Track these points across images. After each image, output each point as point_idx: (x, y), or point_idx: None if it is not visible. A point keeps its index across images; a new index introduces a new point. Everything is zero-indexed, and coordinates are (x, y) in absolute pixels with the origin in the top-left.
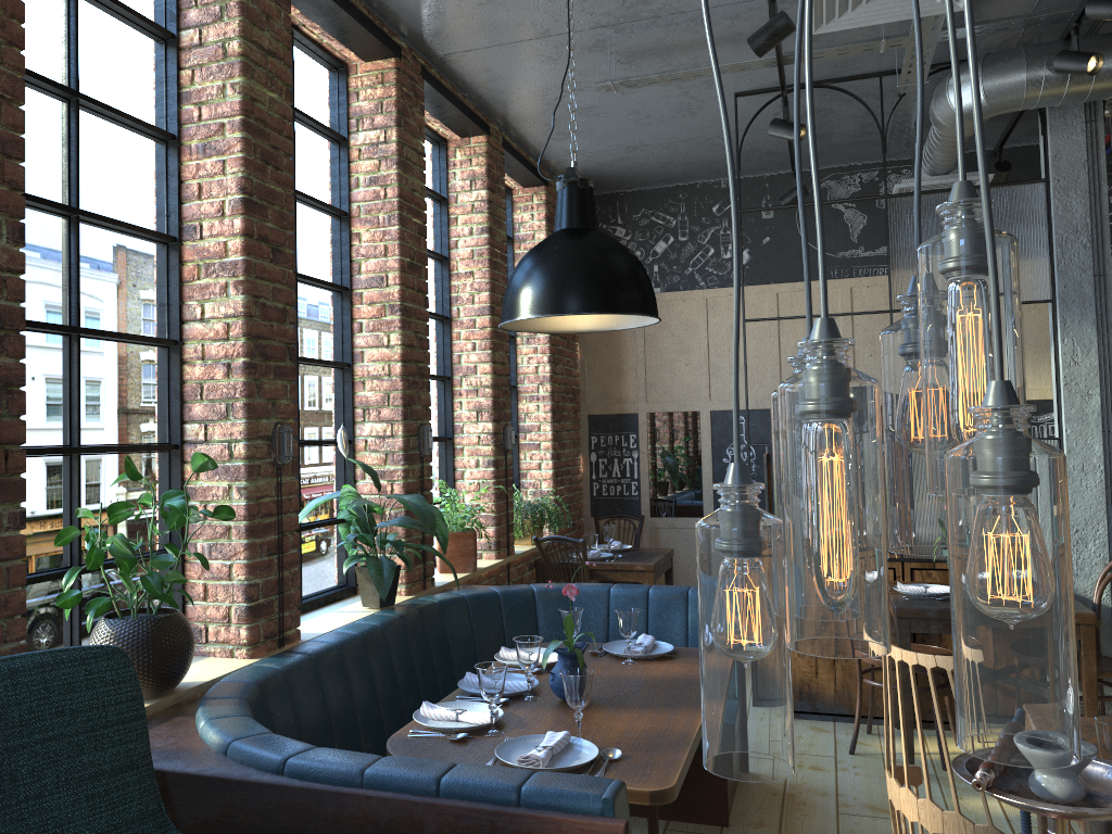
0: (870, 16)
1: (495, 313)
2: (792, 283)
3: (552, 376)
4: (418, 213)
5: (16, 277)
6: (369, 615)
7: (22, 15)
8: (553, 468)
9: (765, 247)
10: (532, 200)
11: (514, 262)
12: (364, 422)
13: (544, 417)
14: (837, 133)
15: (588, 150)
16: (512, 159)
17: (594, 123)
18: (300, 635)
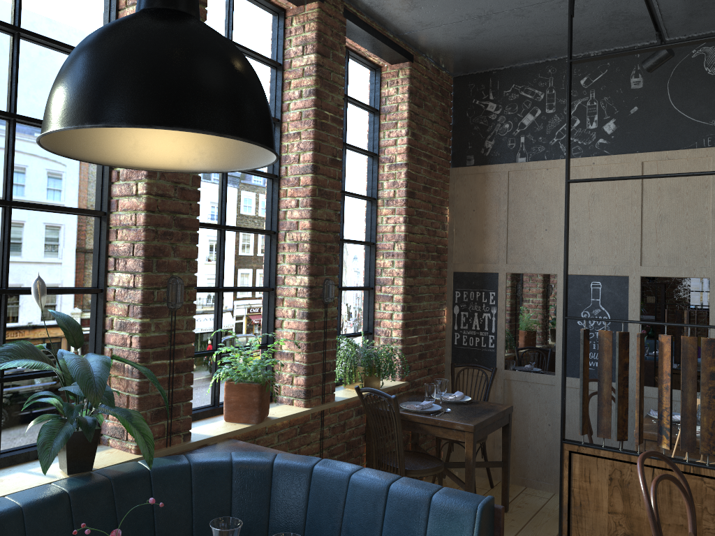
0: None
1: (319, 172)
2: (659, 152)
3: (406, 235)
4: None
5: None
6: (44, 484)
7: None
8: (402, 319)
9: (632, 116)
10: (398, 75)
11: (379, 132)
12: (115, 272)
13: (397, 272)
14: None
15: (441, 22)
16: (360, 30)
17: None
18: None
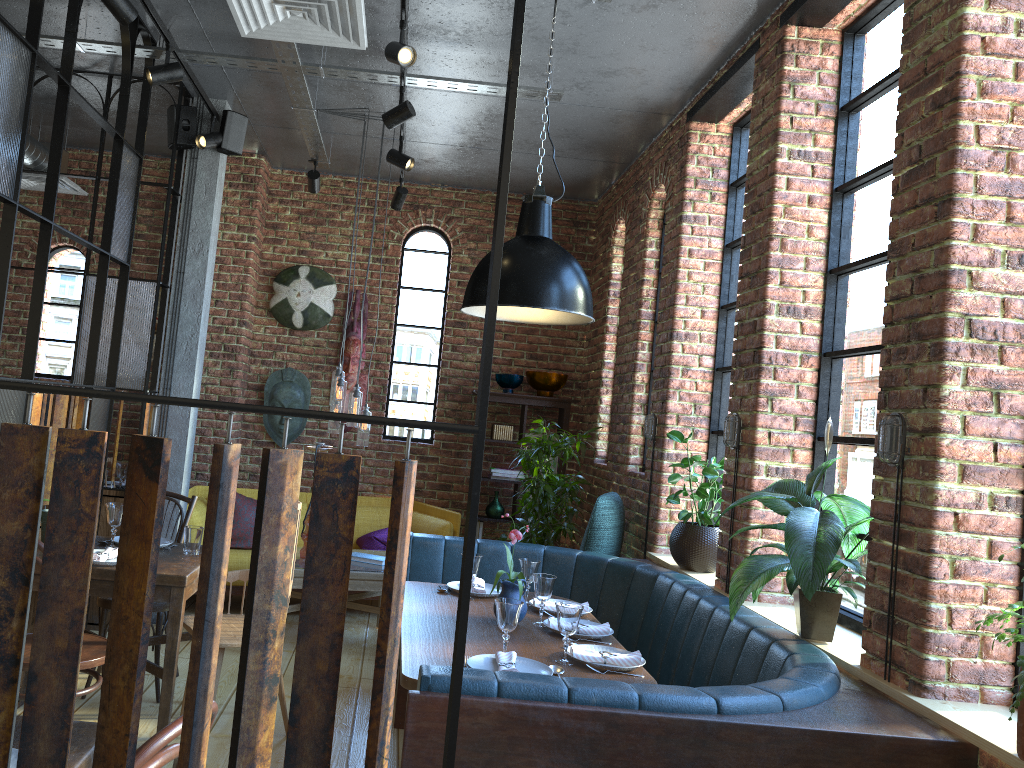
0: None
1: None
2: None
3: None
4: (934, 78)
5: (670, 354)
6: (784, 628)
7: (678, 243)
8: None
9: None
10: None
11: None
12: None
13: None
14: None
15: None
16: None
17: None
18: None
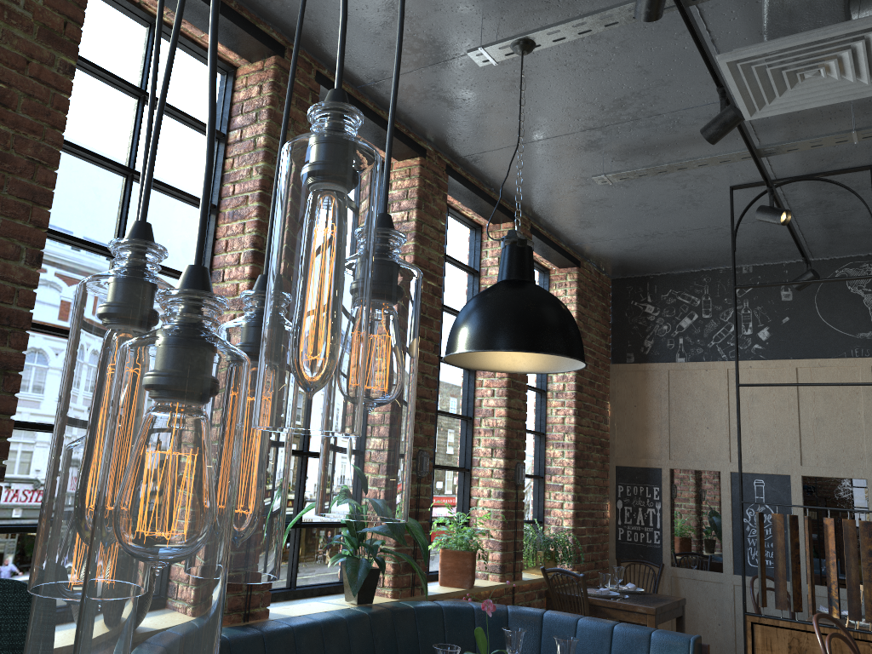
0: (801, 100)
1: None
2: (811, 360)
3: (576, 427)
4: (433, 277)
5: (30, 290)
6: (345, 608)
7: (66, 108)
8: (573, 508)
9: (784, 325)
10: (566, 278)
11: None
12: None
13: (568, 462)
14: (845, 223)
15: (610, 237)
16: (541, 242)
17: (609, 213)
18: (268, 614)
